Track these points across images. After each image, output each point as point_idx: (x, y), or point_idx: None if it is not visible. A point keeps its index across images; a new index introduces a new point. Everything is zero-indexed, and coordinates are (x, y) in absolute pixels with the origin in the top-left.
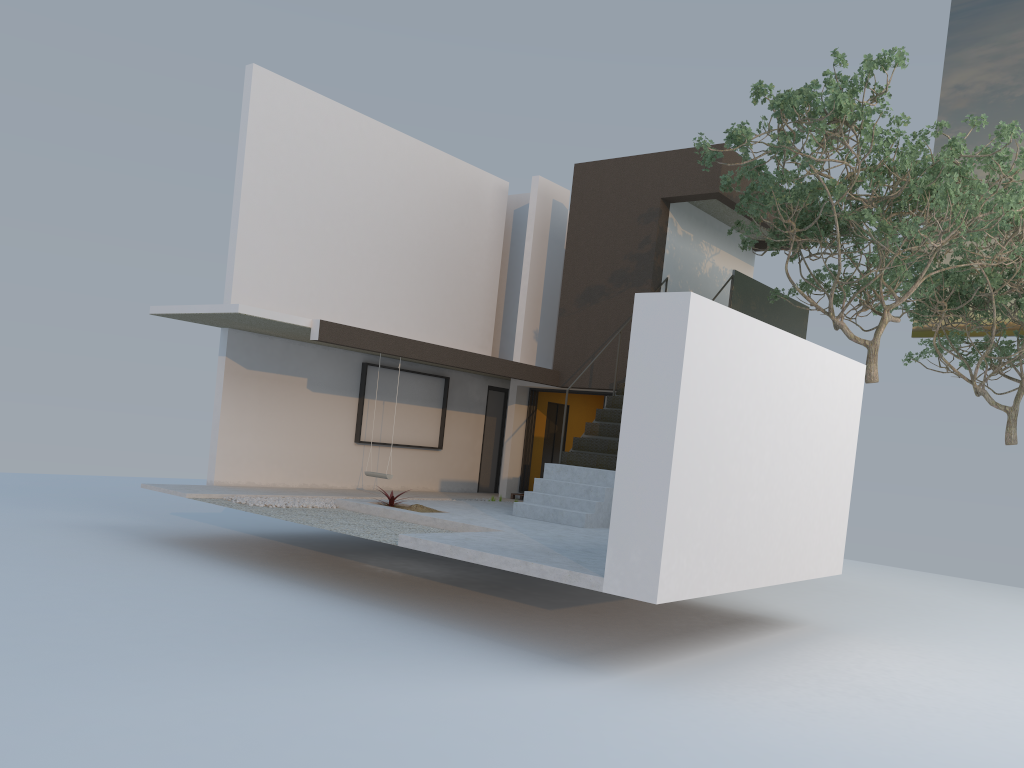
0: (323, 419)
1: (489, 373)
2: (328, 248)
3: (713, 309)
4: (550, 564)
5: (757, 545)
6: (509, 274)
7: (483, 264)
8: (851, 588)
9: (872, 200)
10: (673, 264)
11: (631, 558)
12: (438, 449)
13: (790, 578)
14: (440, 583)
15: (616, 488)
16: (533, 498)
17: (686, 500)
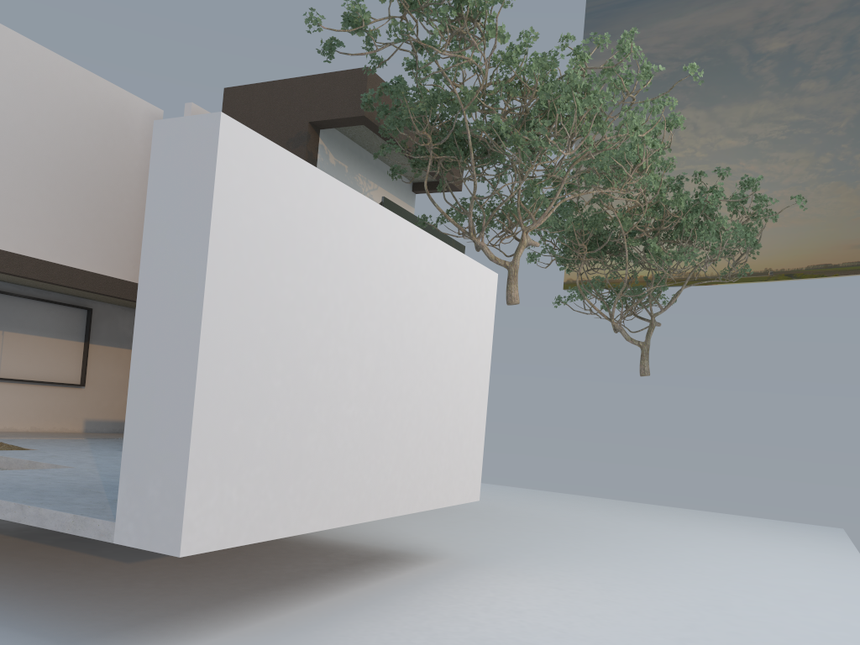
0: None
1: (120, 298)
2: None
3: (266, 149)
4: (57, 507)
5: (361, 470)
6: None
7: (134, 192)
8: (506, 514)
9: (505, 113)
10: None
11: (149, 492)
12: (81, 386)
13: (412, 508)
14: (5, 536)
15: (131, 394)
16: None
17: (232, 408)
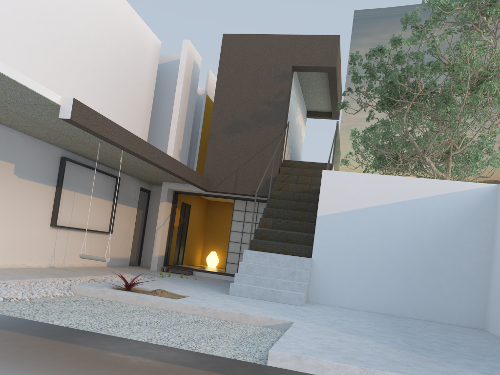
0: (26, 204)
1: (176, 175)
2: (41, 47)
3: None
4: None
5: None
6: (152, 109)
7: (144, 96)
8: None
9: (471, 80)
10: (290, 113)
11: None
12: (108, 233)
13: None
14: (208, 372)
15: None
16: (244, 279)
17: None
